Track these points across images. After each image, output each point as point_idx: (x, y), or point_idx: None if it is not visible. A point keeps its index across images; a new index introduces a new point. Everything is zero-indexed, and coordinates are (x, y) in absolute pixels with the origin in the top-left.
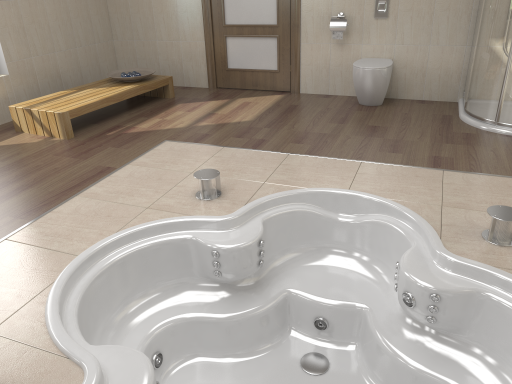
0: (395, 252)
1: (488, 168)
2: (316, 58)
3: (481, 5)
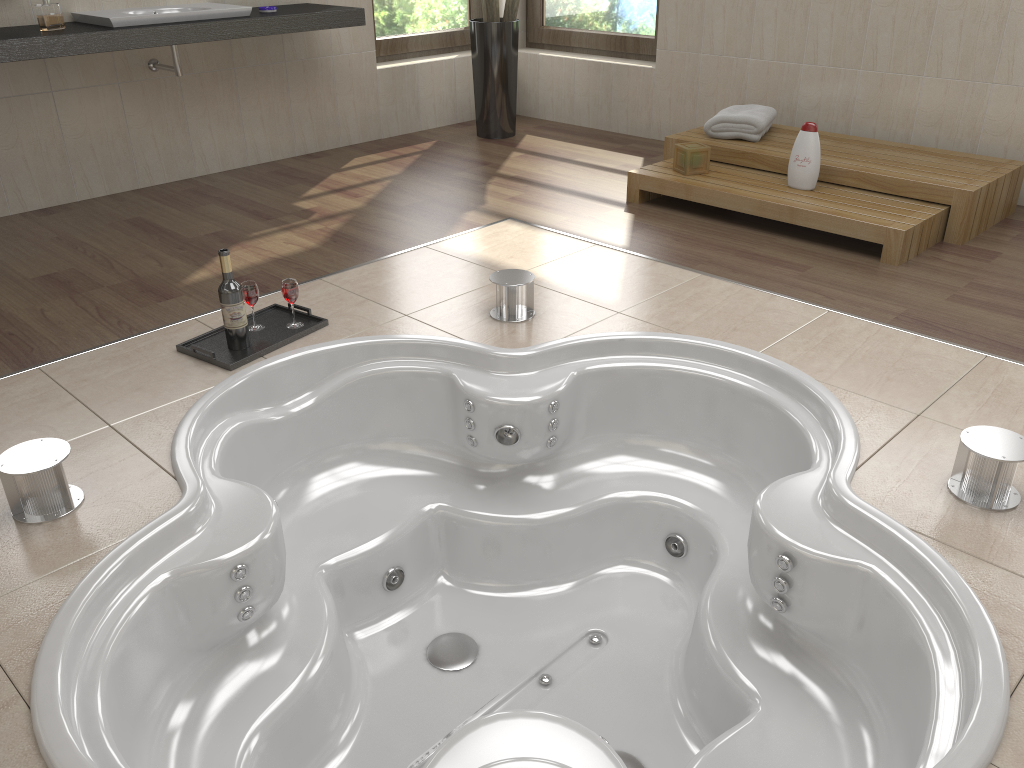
0: None
1: None
2: None
3: None
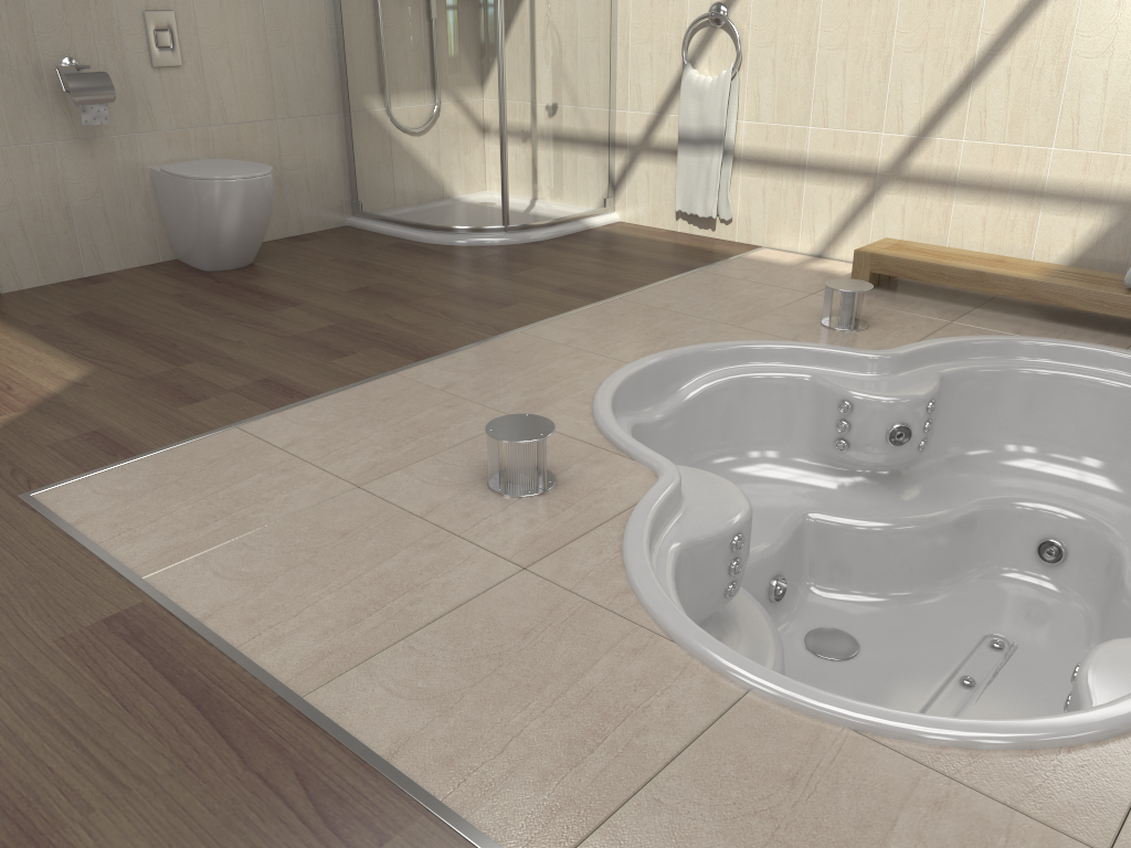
0: (758, 417)
1: (638, 278)
2: (28, 185)
3: (386, 28)
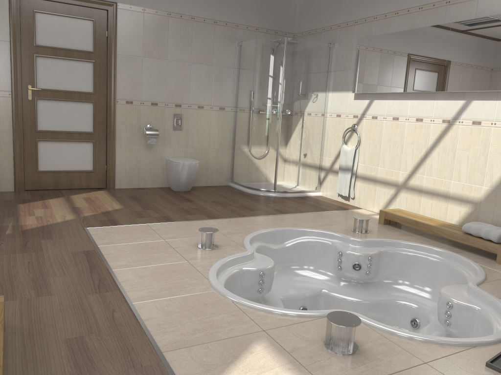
0: (316, 255)
1: (305, 210)
2: (130, 158)
3: (246, 124)
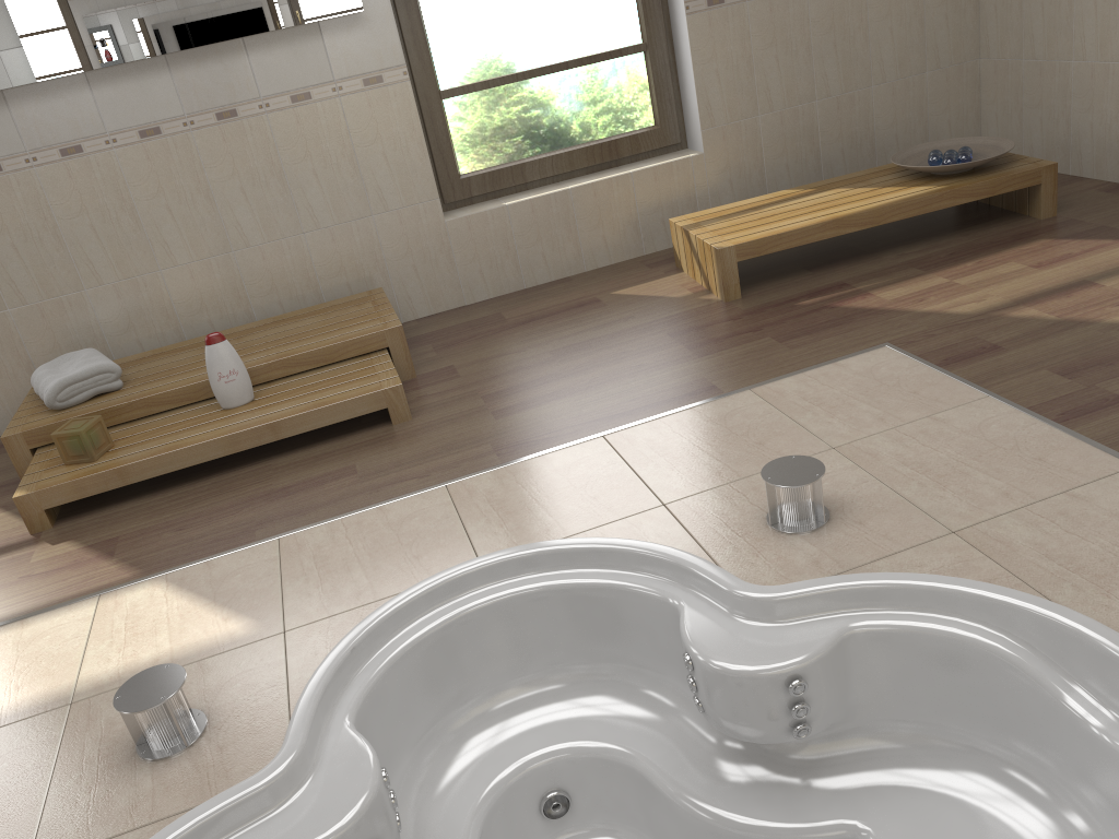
0: None
1: None
2: None
3: None
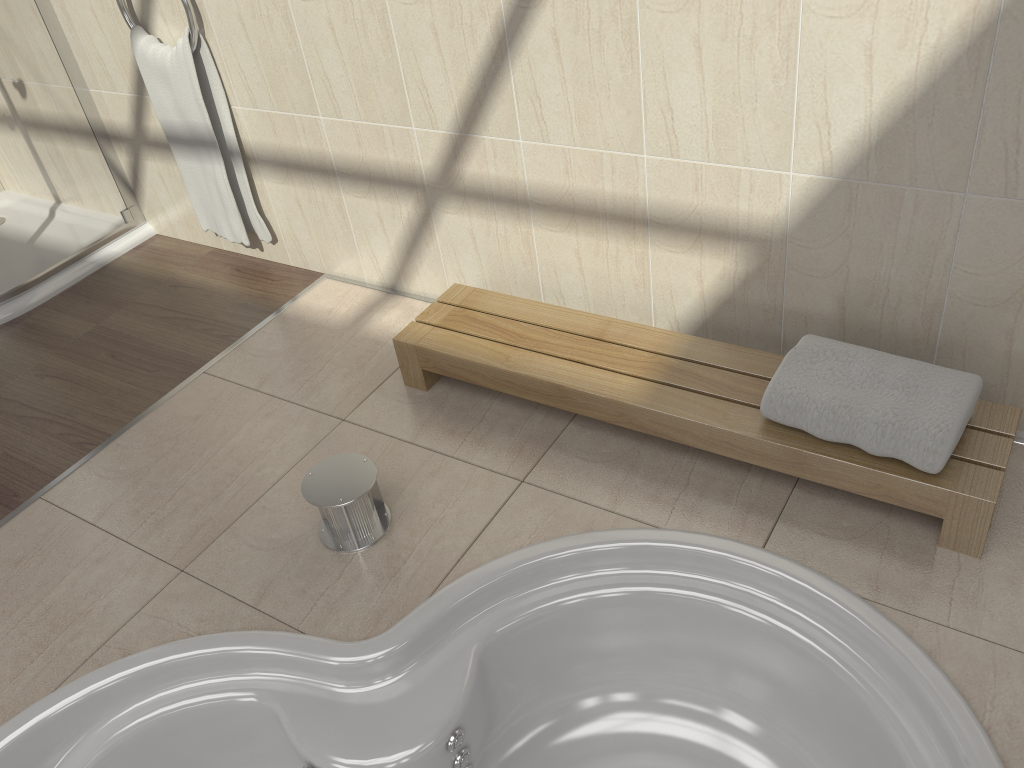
0: (217, 749)
1: (104, 416)
2: None
3: None
